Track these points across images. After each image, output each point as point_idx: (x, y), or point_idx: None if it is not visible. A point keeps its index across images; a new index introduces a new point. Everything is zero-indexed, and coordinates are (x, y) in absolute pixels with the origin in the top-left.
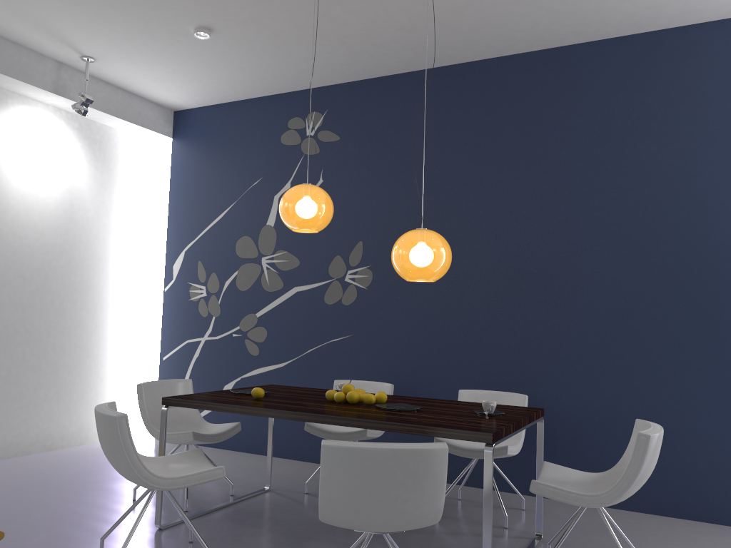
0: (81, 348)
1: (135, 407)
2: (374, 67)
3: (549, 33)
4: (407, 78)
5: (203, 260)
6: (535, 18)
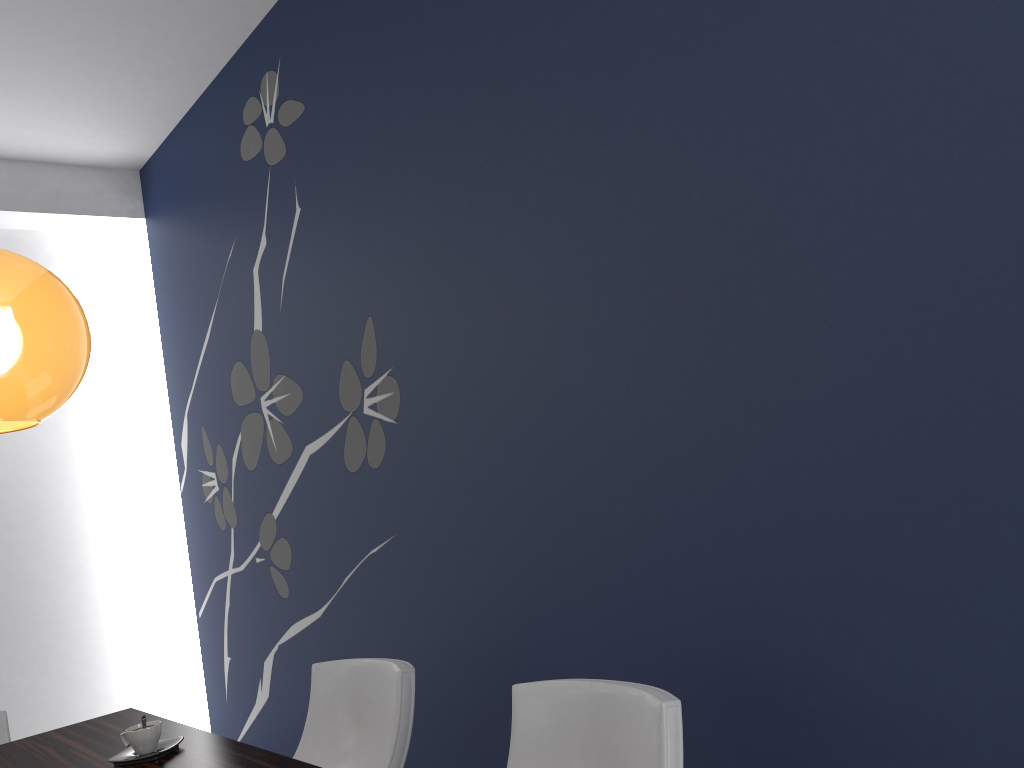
0: (42, 625)
1: (188, 704)
2: None
3: None
4: None
5: (205, 423)
6: None
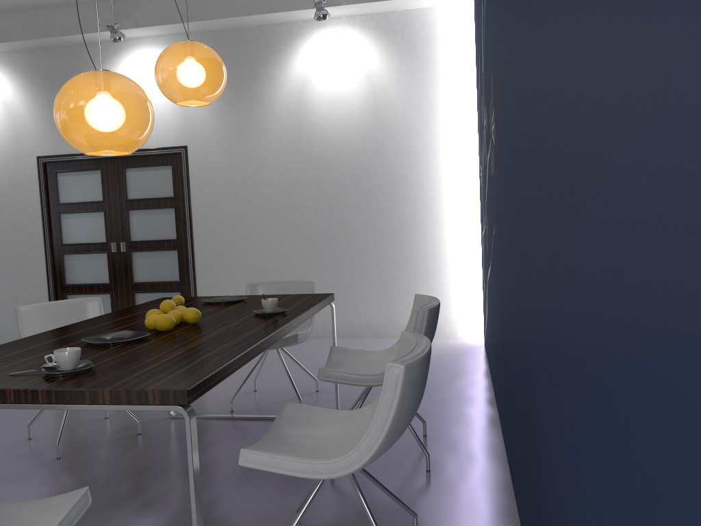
0: (405, 244)
1: (480, 306)
2: None
3: None
4: None
5: (479, 134)
6: None
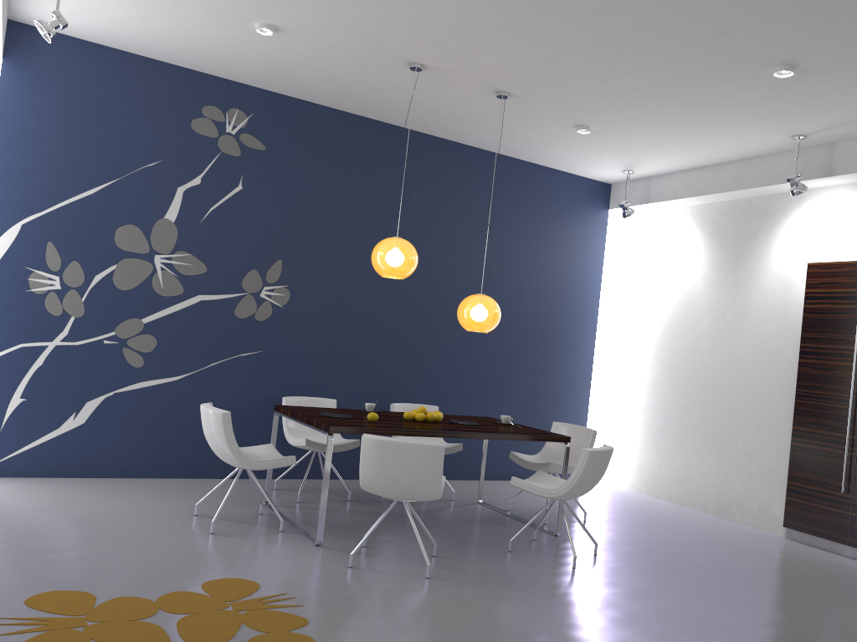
0: None
1: None
2: (326, 98)
3: (467, 136)
4: (340, 116)
5: (58, 242)
6: (479, 130)
